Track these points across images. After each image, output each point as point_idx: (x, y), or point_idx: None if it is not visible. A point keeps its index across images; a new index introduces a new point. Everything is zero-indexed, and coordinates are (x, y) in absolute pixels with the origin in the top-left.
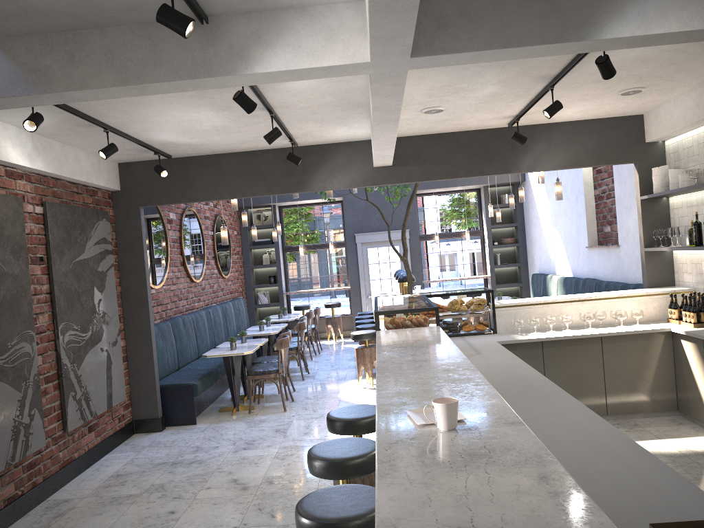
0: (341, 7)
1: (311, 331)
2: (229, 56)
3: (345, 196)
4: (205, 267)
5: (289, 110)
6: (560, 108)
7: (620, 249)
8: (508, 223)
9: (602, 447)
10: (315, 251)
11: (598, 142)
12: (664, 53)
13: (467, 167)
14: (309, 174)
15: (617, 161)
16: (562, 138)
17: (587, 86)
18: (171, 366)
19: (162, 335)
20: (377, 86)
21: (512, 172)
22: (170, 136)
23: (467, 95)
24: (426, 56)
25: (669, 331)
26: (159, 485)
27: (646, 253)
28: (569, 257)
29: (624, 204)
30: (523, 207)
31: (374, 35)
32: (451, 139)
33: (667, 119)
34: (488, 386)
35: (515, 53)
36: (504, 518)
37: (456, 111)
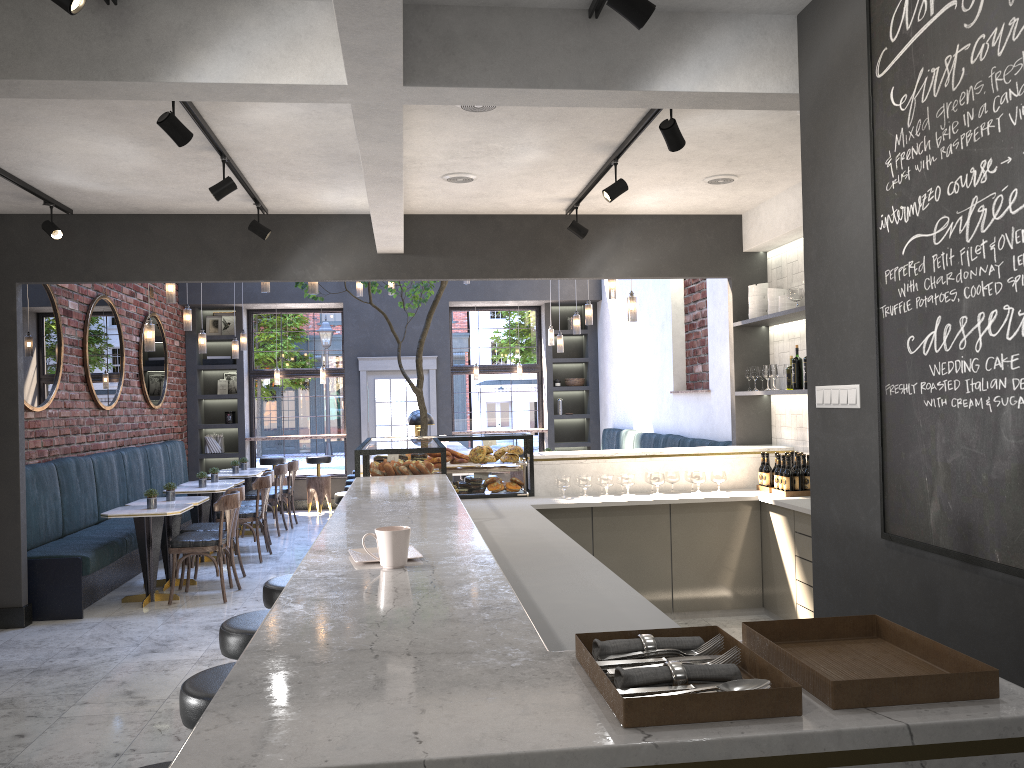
0: (312, 7)
1: (282, 495)
2: (145, 53)
3: (347, 301)
4: (121, 388)
5: (250, 155)
6: (625, 189)
7: (711, 396)
8: (576, 357)
9: (617, 617)
10: (299, 379)
11: (683, 246)
12: (753, 129)
13: (509, 264)
14: (283, 256)
15: (706, 273)
16: (637, 236)
17: (663, 166)
18: (51, 531)
19: (39, 482)
20: (364, 125)
21: (569, 277)
22: (69, 177)
23: (505, 160)
24: (425, 86)
25: (756, 501)
26: (6, 700)
27: (737, 398)
28: (650, 406)
29: (718, 335)
30: (597, 337)
31: (347, 45)
32: (488, 225)
33: (768, 222)
34: (472, 530)
35: (545, 97)
36: (415, 641)
37: (493, 183)
